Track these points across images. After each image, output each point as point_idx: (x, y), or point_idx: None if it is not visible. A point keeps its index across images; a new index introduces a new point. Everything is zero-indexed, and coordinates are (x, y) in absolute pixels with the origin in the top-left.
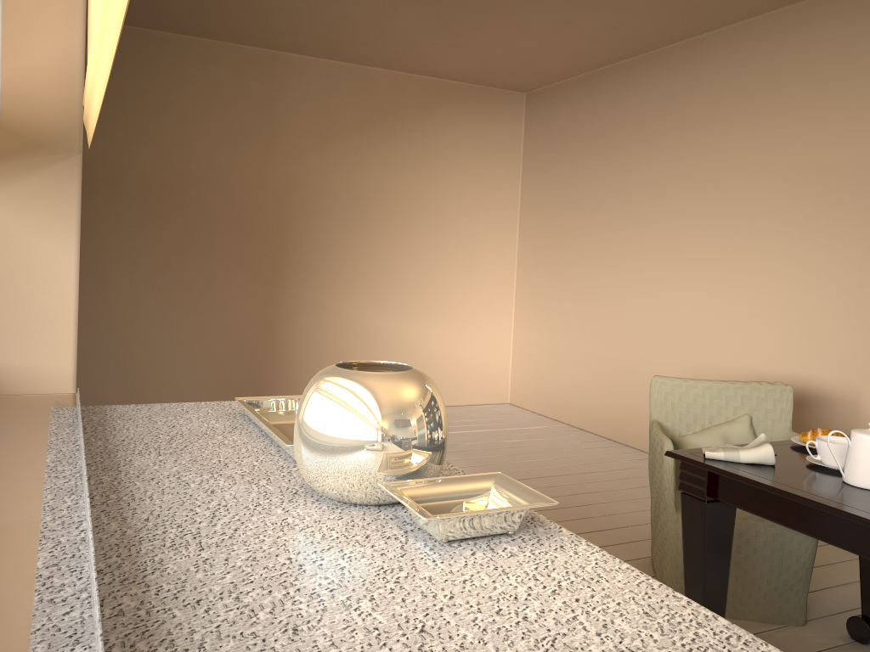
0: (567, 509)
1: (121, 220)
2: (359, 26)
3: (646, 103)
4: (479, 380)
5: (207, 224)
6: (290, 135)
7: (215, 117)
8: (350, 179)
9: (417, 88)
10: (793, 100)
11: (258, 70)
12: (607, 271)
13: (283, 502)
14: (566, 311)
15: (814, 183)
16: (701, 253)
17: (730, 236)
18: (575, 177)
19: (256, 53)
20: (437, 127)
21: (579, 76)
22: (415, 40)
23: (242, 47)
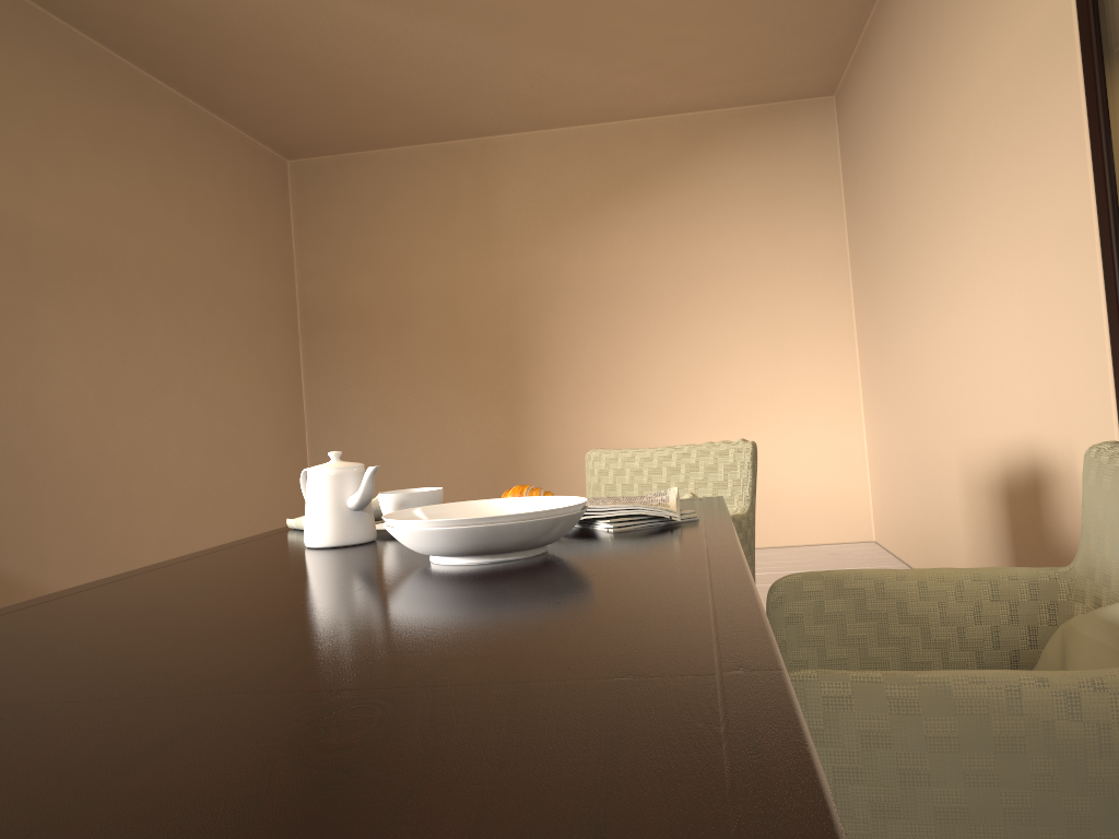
0: None
1: (346, 356)
2: (506, 83)
3: (892, 60)
4: (819, 509)
5: (432, 346)
6: (512, 228)
7: (427, 227)
8: (592, 265)
9: (667, 132)
10: None
11: (468, 164)
12: (901, 322)
13: None
14: (887, 394)
15: (999, 110)
16: (946, 266)
17: (959, 229)
18: (870, 194)
19: (463, 146)
20: (703, 175)
21: (855, 51)
22: (585, 77)
23: (448, 144)
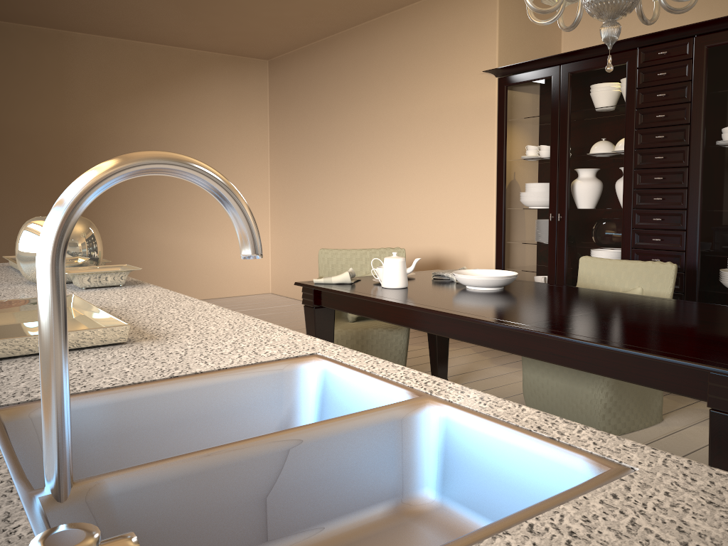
0: None
1: None
2: (124, 13)
3: (343, 67)
4: (246, 277)
5: (15, 167)
6: (79, 96)
7: (15, 83)
8: (132, 129)
9: (181, 58)
10: (424, 65)
11: (49, 46)
12: (327, 189)
13: (10, 285)
14: (303, 221)
15: (438, 121)
16: (380, 172)
17: (395, 159)
18: (303, 122)
19: (45, 32)
20: (200, 87)
21: (301, 48)
22: (170, 22)
23: (34, 28)
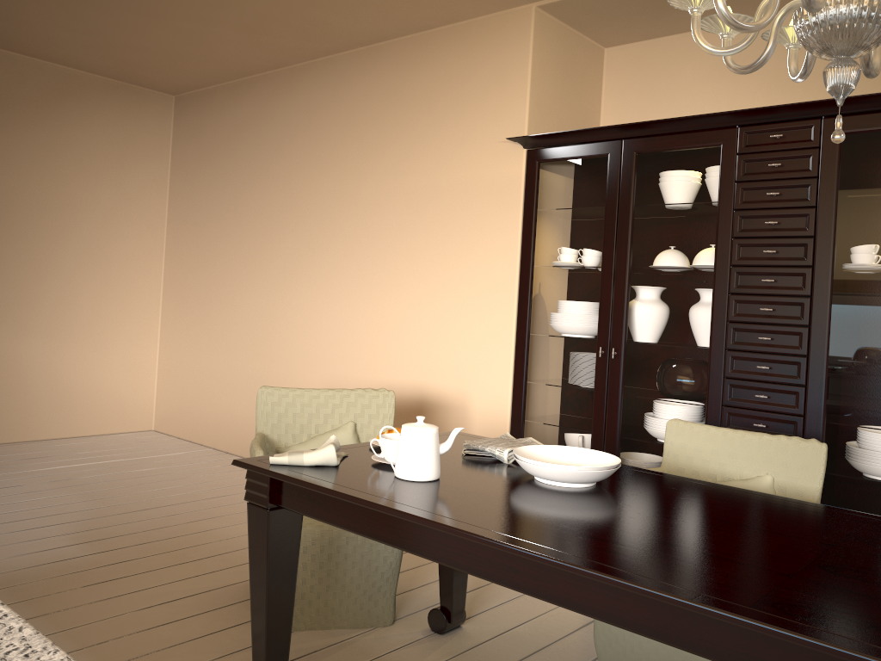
0: (182, 538)
1: None
2: None
3: (291, 115)
4: (118, 406)
5: None
6: None
7: None
8: None
9: (41, 75)
10: (416, 123)
11: None
12: (254, 285)
13: None
14: (213, 328)
15: (433, 202)
16: (339, 267)
17: (364, 251)
18: (223, 187)
19: None
20: (67, 122)
21: (228, 83)
22: (28, 16)
23: None
